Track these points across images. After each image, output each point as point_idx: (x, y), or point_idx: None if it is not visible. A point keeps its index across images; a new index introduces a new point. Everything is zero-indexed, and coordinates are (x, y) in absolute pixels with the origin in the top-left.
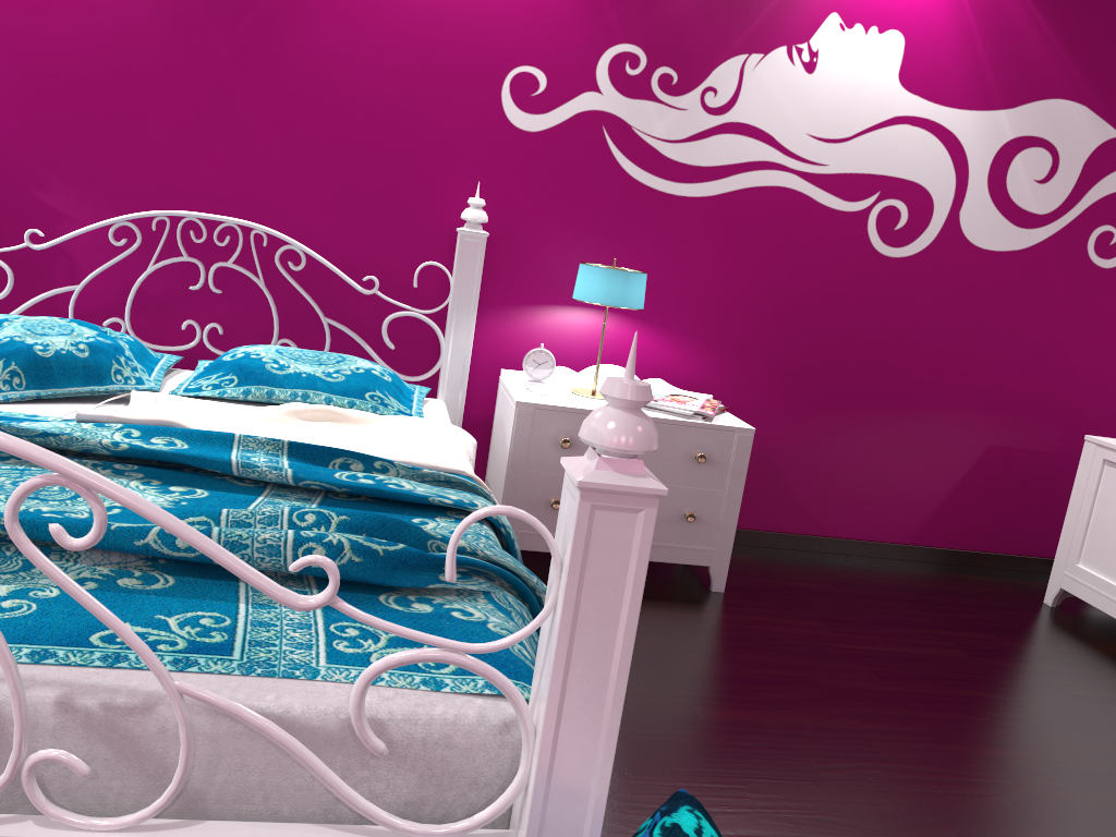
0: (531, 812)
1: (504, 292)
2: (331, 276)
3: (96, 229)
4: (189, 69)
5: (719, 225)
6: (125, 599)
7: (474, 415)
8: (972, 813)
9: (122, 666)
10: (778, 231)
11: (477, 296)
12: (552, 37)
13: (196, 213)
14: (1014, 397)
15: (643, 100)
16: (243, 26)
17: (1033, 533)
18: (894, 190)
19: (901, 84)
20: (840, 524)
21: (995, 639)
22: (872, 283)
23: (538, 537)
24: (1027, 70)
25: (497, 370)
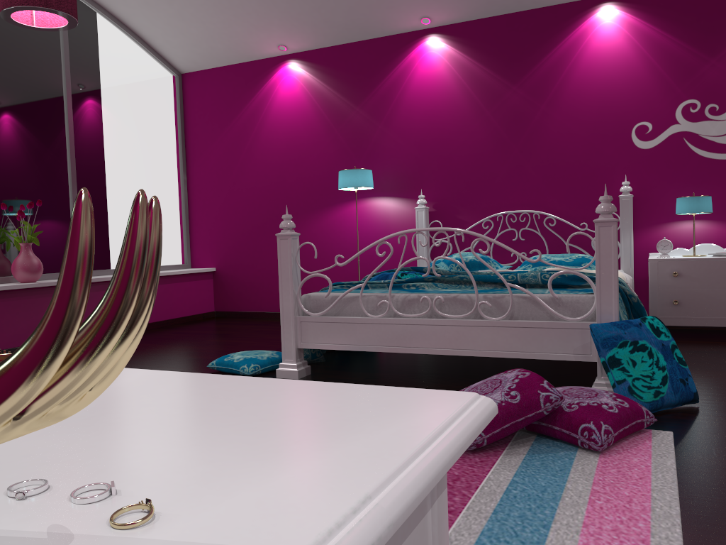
0: (596, 309)
1: (646, 220)
2: (567, 226)
3: (477, 225)
4: (504, 159)
5: None
6: (496, 290)
7: (641, 277)
8: None
9: (496, 293)
10: None
11: (631, 222)
12: (651, 107)
13: (512, 211)
14: None
15: (702, 121)
16: (522, 139)
17: None
18: None
19: None
20: None
21: None
22: None
23: (670, 319)
24: None
25: (649, 255)
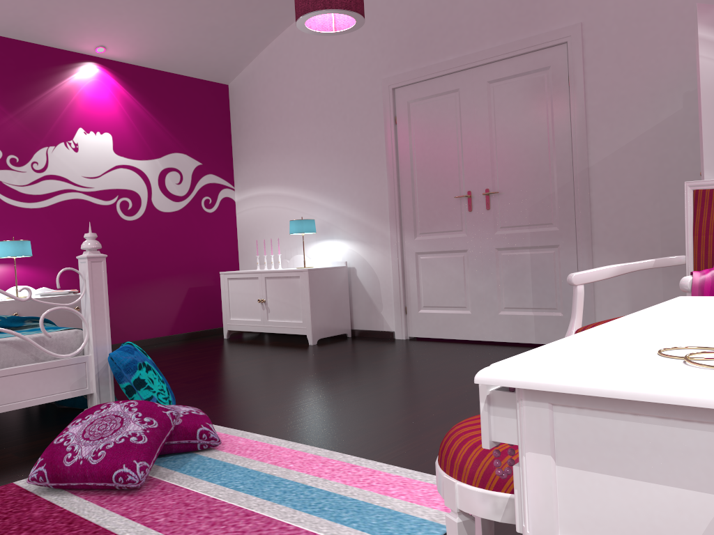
0: (93, 341)
1: None
2: None
3: None
4: None
5: (53, 218)
6: None
7: None
8: (208, 372)
9: None
10: (80, 217)
11: None
12: None
13: None
14: (192, 267)
15: (5, 170)
16: None
17: (215, 318)
18: (123, 194)
19: (115, 153)
20: (139, 334)
21: (208, 348)
22: (125, 232)
23: None
24: (161, 143)
25: None
